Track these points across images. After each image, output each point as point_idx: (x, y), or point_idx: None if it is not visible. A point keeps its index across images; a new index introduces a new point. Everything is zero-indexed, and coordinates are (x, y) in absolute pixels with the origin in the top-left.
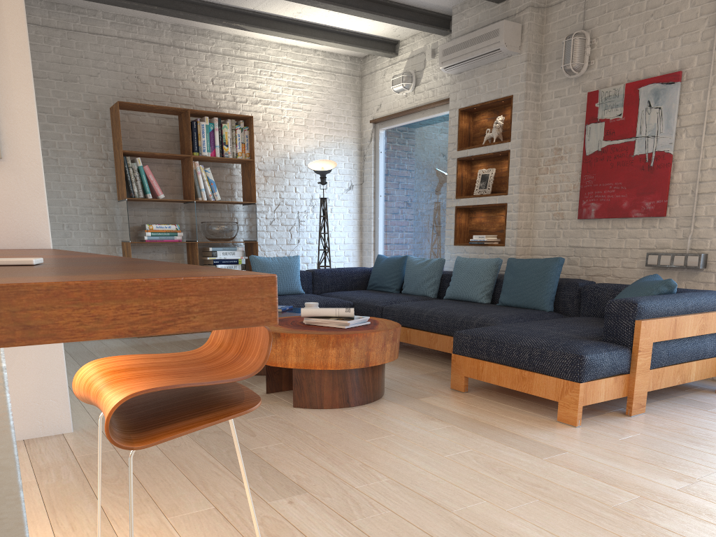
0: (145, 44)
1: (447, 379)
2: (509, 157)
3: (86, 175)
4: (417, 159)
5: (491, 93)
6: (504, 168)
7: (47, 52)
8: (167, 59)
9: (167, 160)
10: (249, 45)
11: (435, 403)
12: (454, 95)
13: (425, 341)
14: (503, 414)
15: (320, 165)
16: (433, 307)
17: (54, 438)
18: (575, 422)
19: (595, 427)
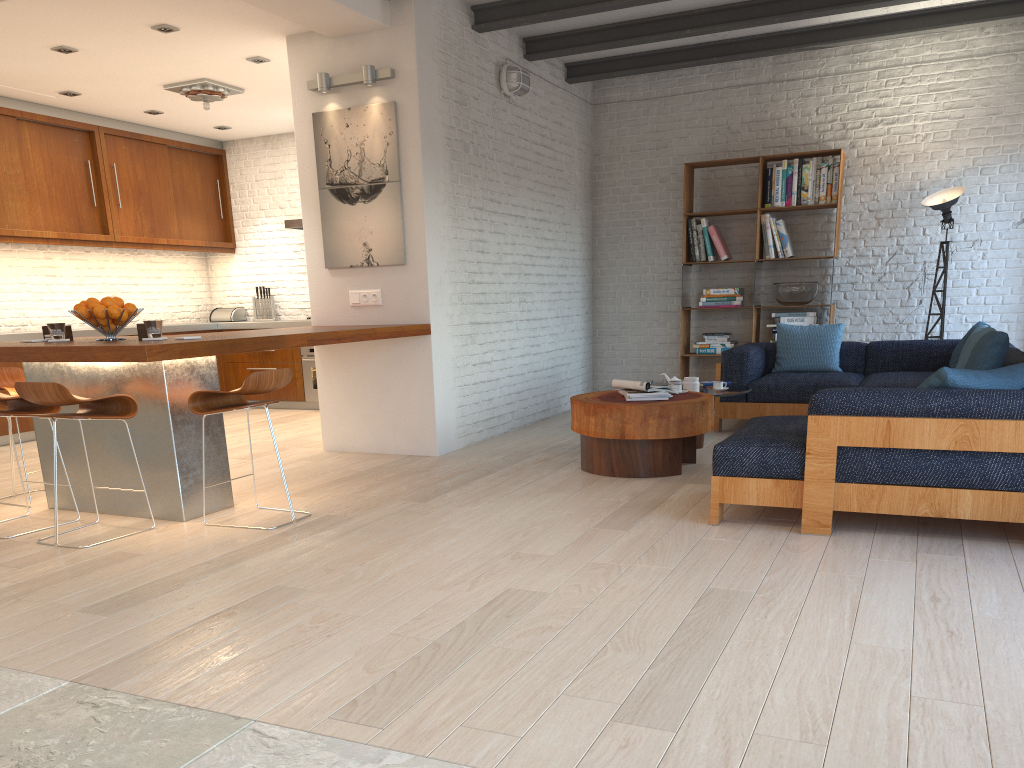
0: (741, 89)
1: None
2: None
3: (666, 241)
4: None
5: None
6: None
7: (644, 125)
8: (763, 99)
9: (750, 214)
10: (873, 52)
11: (685, 488)
12: None
13: None
14: (696, 505)
15: (948, 195)
16: None
17: (421, 457)
18: (710, 519)
19: (725, 529)
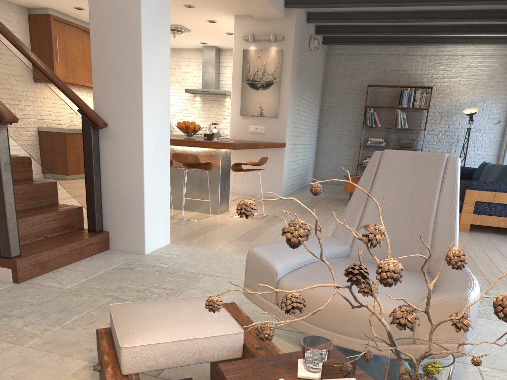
0: (391, 56)
1: None
2: None
3: (352, 116)
4: None
5: None
6: None
7: (348, 65)
8: (400, 61)
9: (390, 108)
10: (446, 48)
11: None
12: None
13: None
14: None
15: (472, 110)
16: None
17: (275, 198)
18: None
19: None
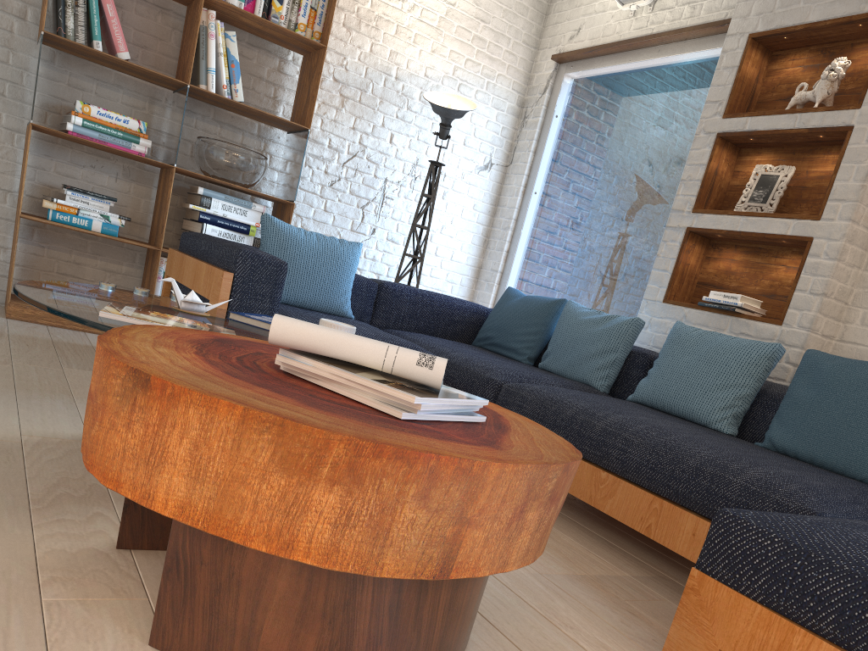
0: None
1: (638, 613)
2: (847, 142)
3: None
4: (621, 137)
5: (839, 3)
6: (815, 170)
7: None
8: None
9: None
10: None
11: None
12: (746, 6)
13: (583, 486)
14: None
15: (446, 102)
16: (619, 413)
17: None
18: None
19: None
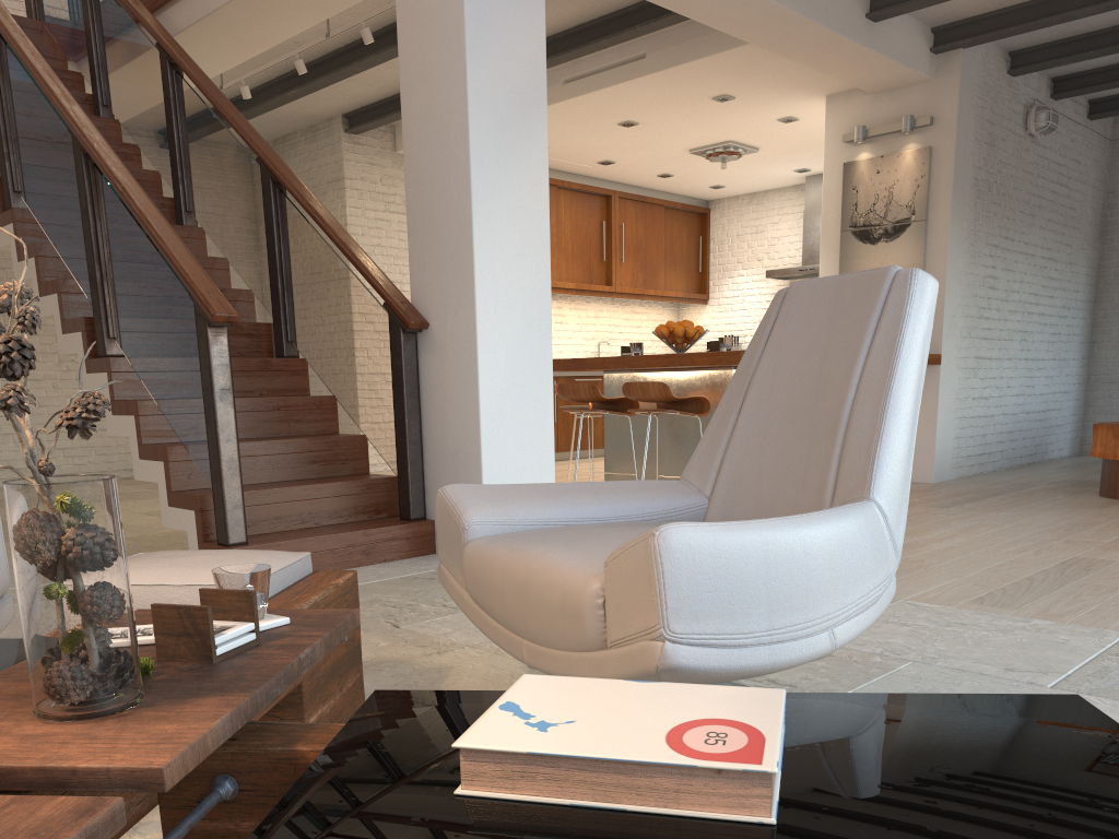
0: None
1: None
2: None
3: None
4: None
5: None
6: None
7: None
8: None
9: None
10: None
11: None
12: None
13: None
14: None
15: None
16: None
17: (916, 483)
18: None
19: None
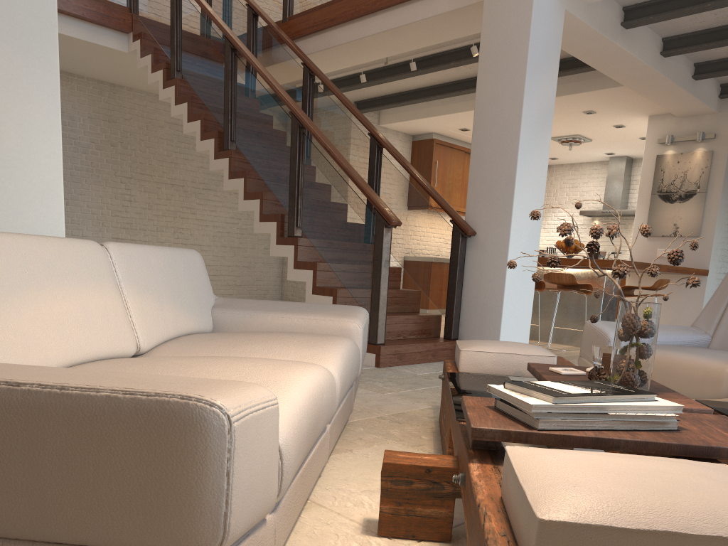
0: None
1: None
2: None
3: None
4: None
5: None
6: None
7: None
8: None
9: None
10: None
11: None
12: None
13: None
14: None
15: None
16: None
17: None
18: None
19: None
